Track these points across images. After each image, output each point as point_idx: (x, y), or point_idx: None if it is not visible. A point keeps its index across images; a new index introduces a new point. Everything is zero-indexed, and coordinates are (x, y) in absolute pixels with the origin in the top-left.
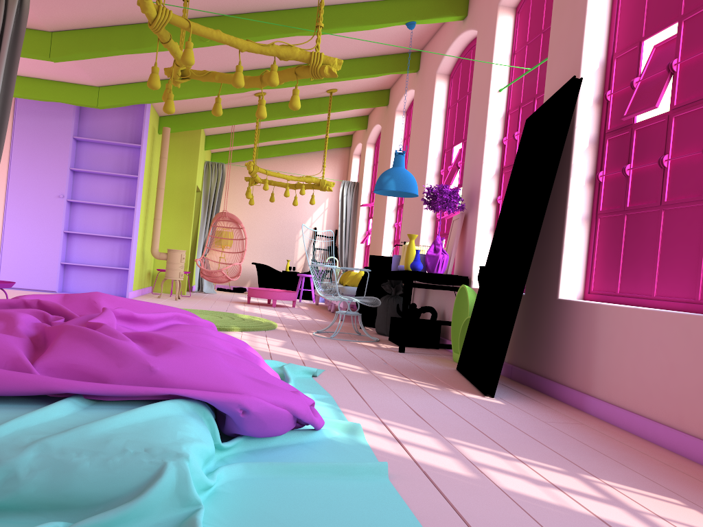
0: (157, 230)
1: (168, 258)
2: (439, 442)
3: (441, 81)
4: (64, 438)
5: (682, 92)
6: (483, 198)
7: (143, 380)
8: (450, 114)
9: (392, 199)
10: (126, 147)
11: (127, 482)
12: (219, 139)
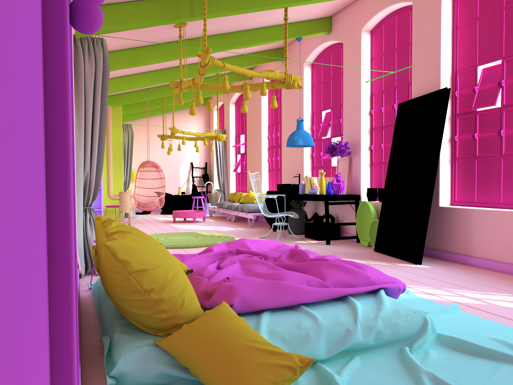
0: (111, 179)
1: (121, 198)
2: (445, 291)
3: (307, 69)
4: (383, 313)
5: (508, 98)
6: (363, 147)
7: (366, 283)
8: (315, 90)
9: (265, 142)
10: None
11: (416, 326)
12: (128, 107)
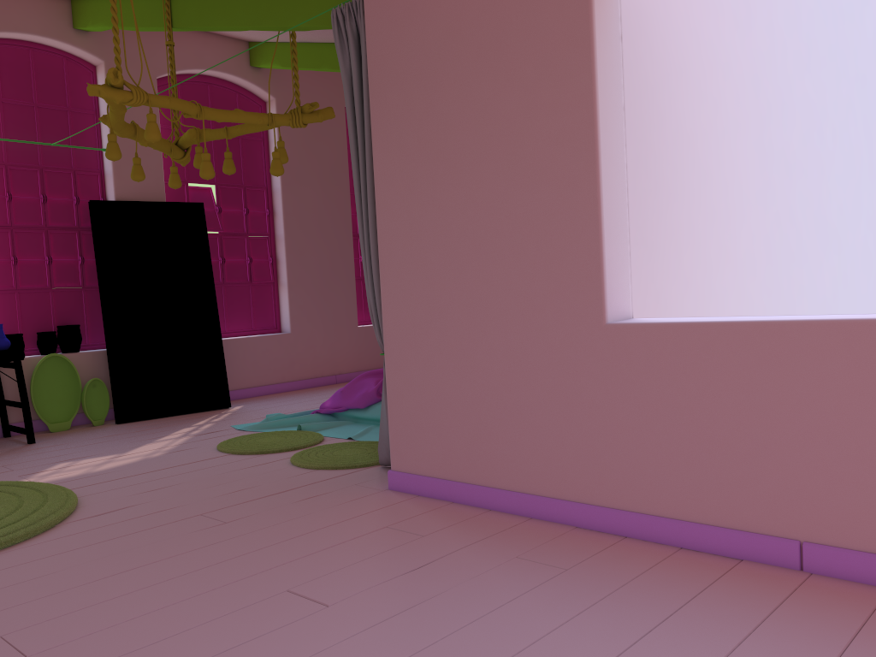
0: None
1: None
2: None
3: None
4: None
5: (226, 226)
6: None
7: None
8: None
9: None
10: None
11: None
12: None
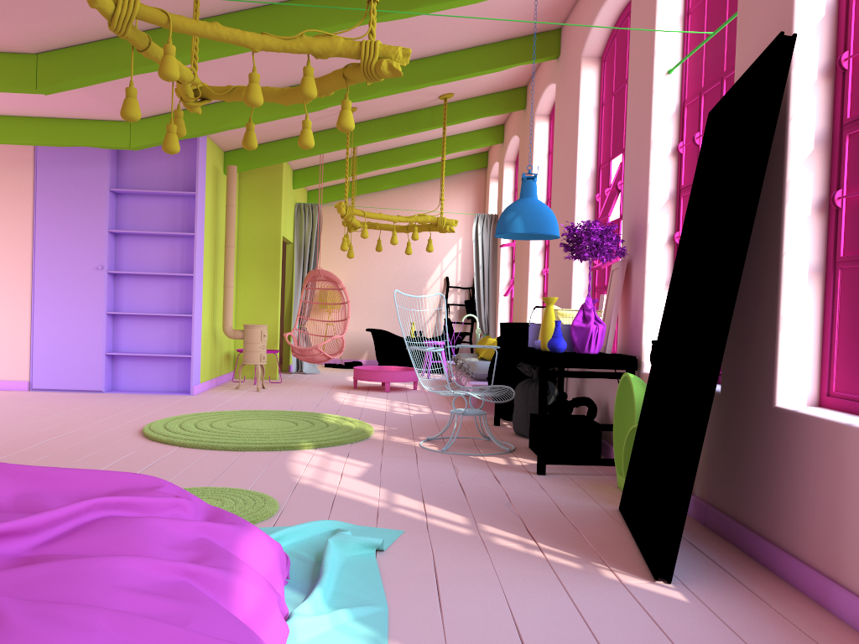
0: (229, 301)
1: (245, 336)
2: None
3: (589, 67)
4: None
5: None
6: (653, 237)
7: None
8: (605, 113)
9: None
10: (179, 196)
11: None
12: (310, 173)
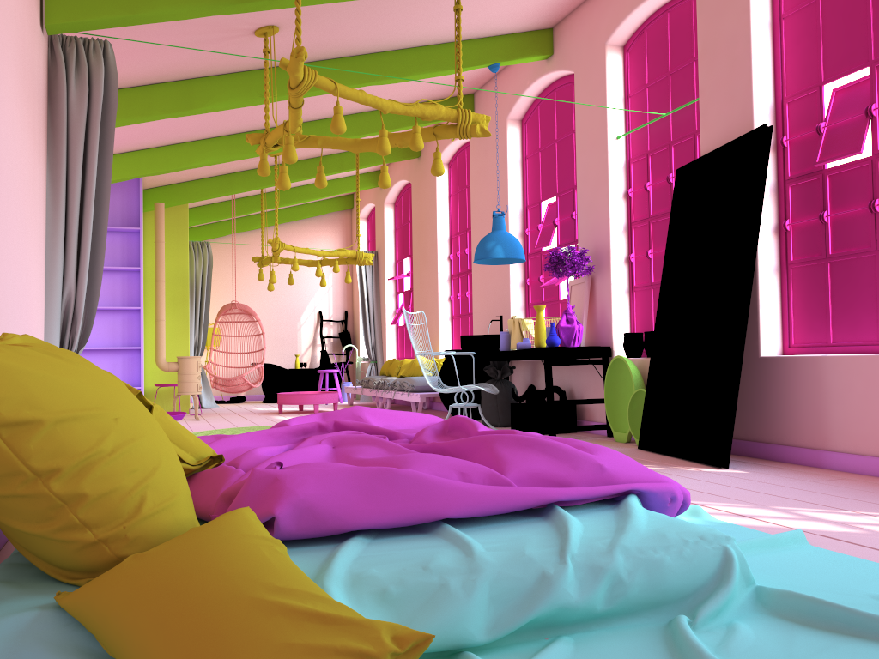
0: (162, 334)
1: (180, 368)
2: (775, 511)
3: (513, 127)
4: (630, 539)
5: None
6: (615, 258)
7: (596, 480)
8: (529, 165)
9: (444, 267)
10: (117, 232)
11: (705, 569)
12: (202, 212)
